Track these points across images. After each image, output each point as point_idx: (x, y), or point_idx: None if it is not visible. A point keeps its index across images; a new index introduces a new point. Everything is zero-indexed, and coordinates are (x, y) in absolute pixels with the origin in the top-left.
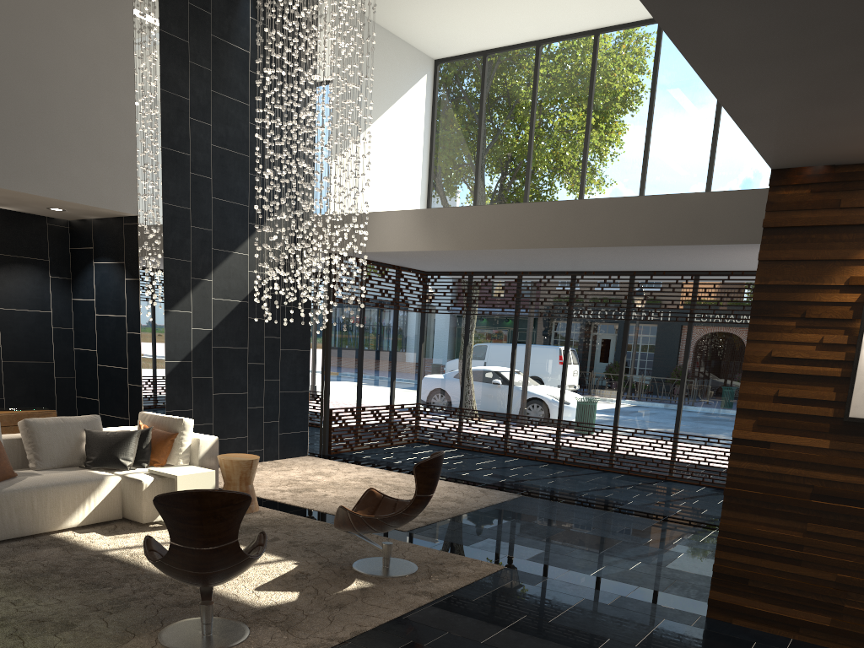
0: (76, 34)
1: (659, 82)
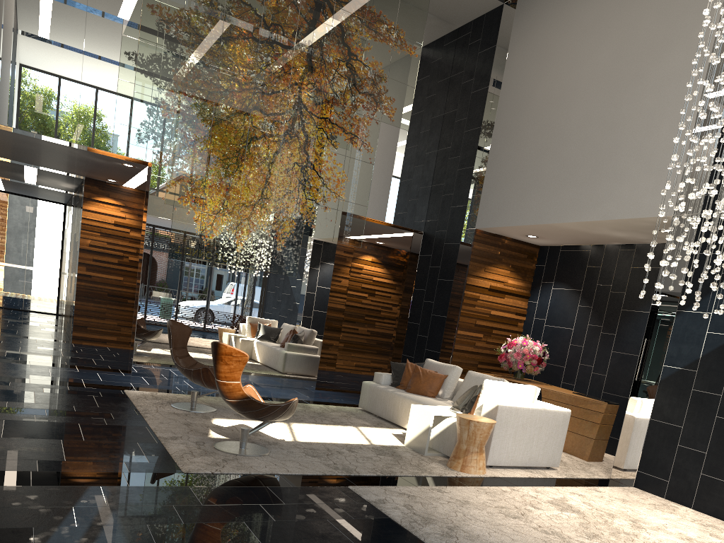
0: (655, 74)
1: None
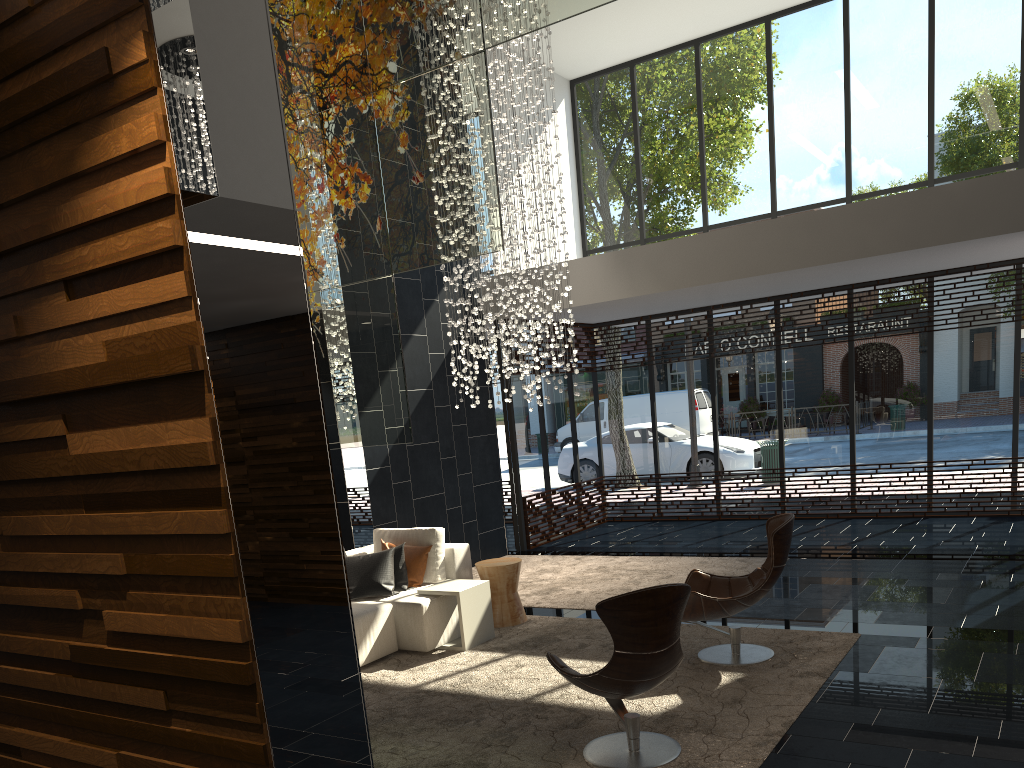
0: None
1: (853, 64)
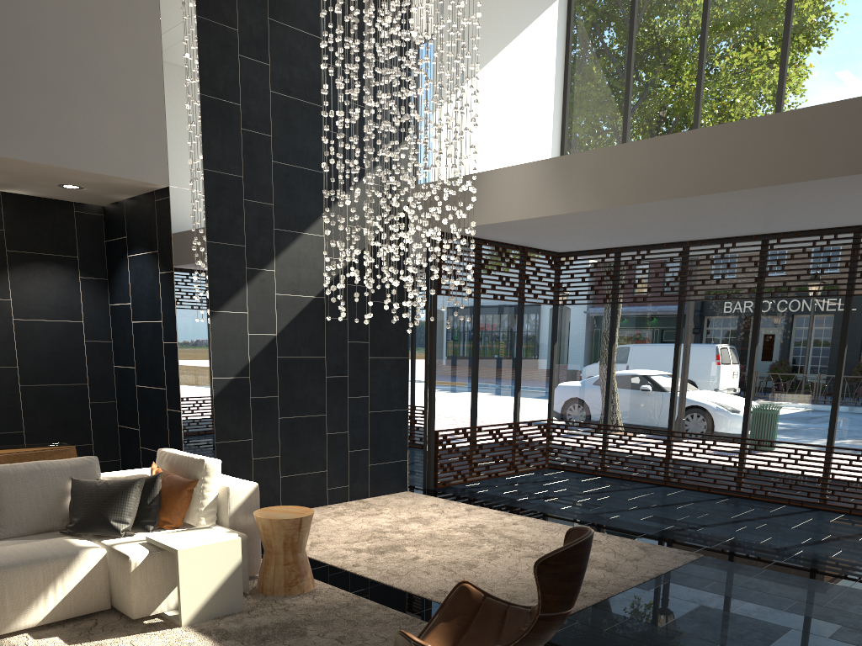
0: None
1: None
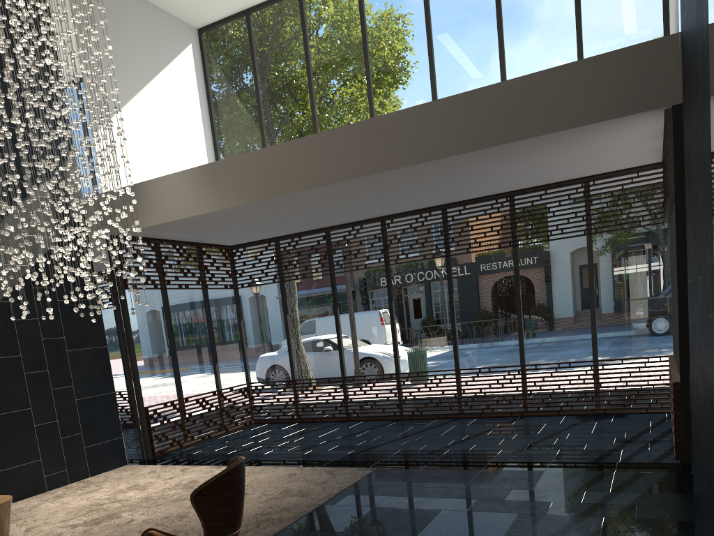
0: None
1: (432, 5)
